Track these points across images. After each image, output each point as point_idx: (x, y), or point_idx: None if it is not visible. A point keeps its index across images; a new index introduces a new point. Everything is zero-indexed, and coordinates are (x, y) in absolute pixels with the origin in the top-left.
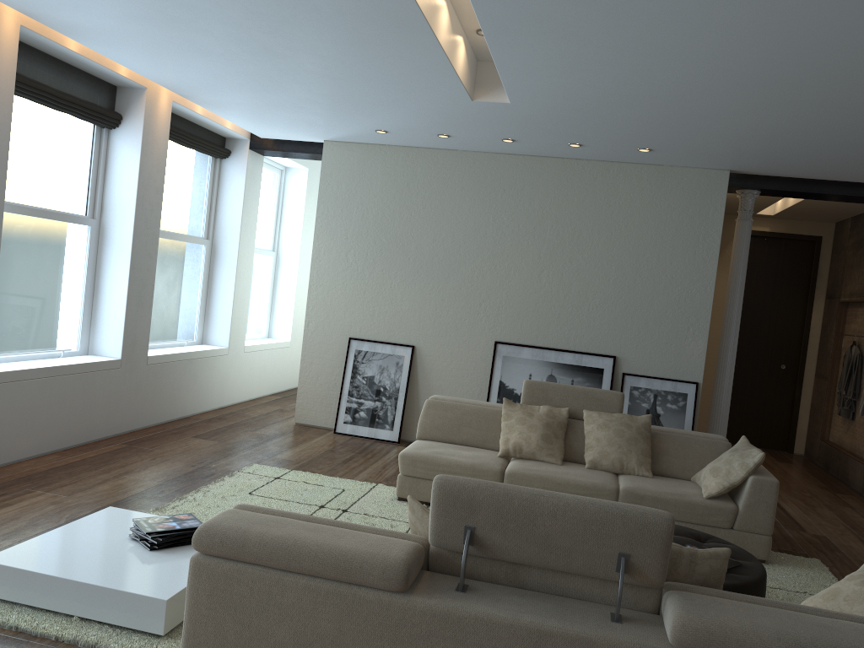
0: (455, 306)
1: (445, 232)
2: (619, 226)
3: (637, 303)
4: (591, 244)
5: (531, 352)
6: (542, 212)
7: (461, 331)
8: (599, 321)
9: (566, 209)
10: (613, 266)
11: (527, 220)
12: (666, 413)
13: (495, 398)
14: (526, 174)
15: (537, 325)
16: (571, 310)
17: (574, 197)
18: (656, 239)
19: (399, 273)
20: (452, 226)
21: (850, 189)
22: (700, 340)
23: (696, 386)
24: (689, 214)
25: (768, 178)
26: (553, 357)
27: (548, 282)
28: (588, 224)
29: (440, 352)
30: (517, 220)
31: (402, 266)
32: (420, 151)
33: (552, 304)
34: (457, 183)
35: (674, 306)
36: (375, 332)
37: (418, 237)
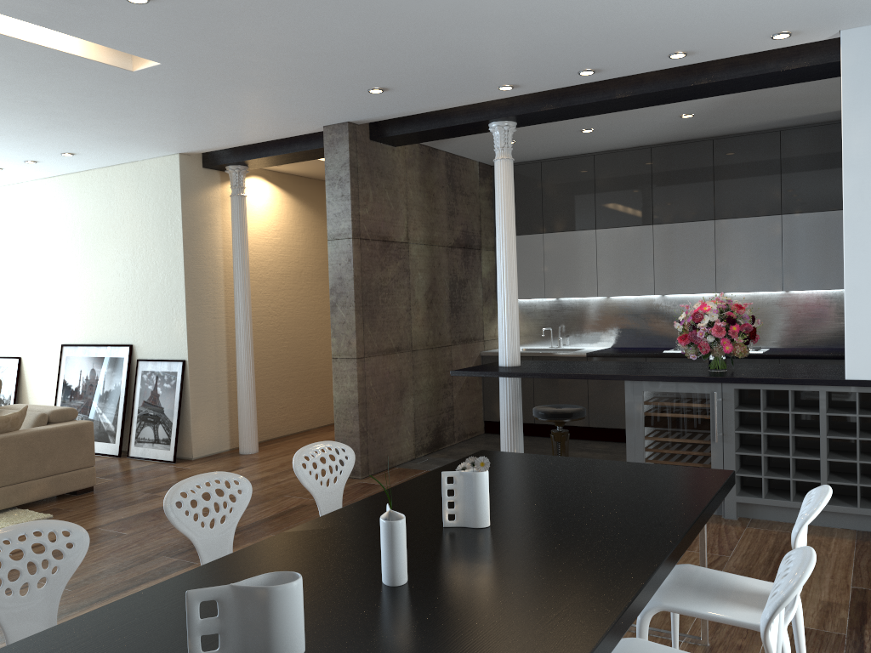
0: (38, 318)
1: (25, 255)
2: (120, 224)
3: (139, 292)
4: (106, 244)
5: (82, 350)
6: (74, 223)
7: (44, 339)
8: (119, 314)
9: (87, 217)
10: (121, 261)
11: (67, 233)
12: (163, 392)
13: (60, 395)
14: (61, 192)
15: (84, 325)
16: (102, 307)
17: (90, 204)
18: (143, 230)
19: (6, 296)
20: (28, 249)
21: (288, 146)
22: (182, 319)
23: (182, 363)
24: (159, 202)
25: (230, 152)
26: (94, 352)
27: (85, 285)
28: (102, 227)
29: (35, 360)
30: (62, 234)
31: (7, 289)
32: (4, 189)
33: (90, 304)
34: (26, 211)
35: (162, 290)
36: (0, 349)
37: (12, 263)
